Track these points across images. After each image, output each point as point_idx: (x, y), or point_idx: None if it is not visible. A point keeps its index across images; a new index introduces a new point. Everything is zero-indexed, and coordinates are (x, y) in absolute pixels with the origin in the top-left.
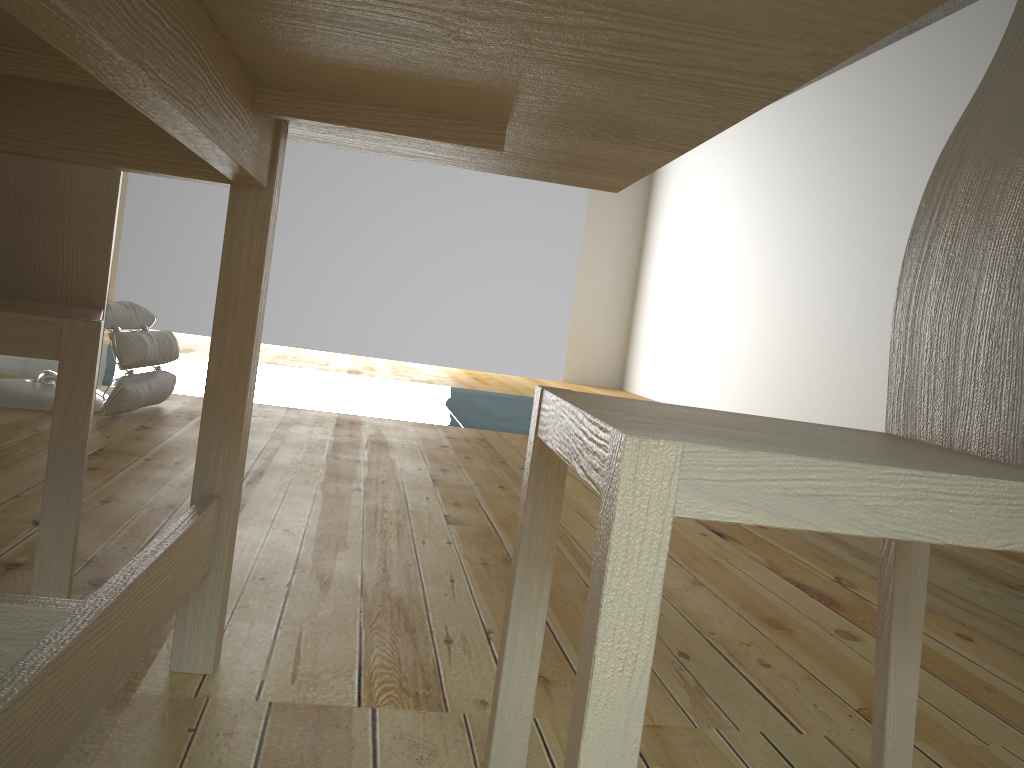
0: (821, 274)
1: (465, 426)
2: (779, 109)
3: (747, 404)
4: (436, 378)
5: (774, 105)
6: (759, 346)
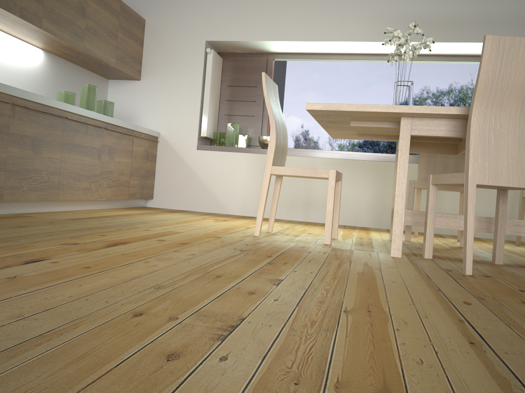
0: None
1: None
2: None
3: None
4: None
5: None
6: None
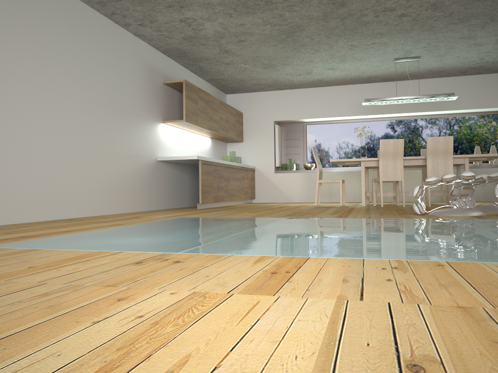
0: (4, 100)
1: (282, 218)
2: None
3: None
4: (30, 287)
5: None
6: None
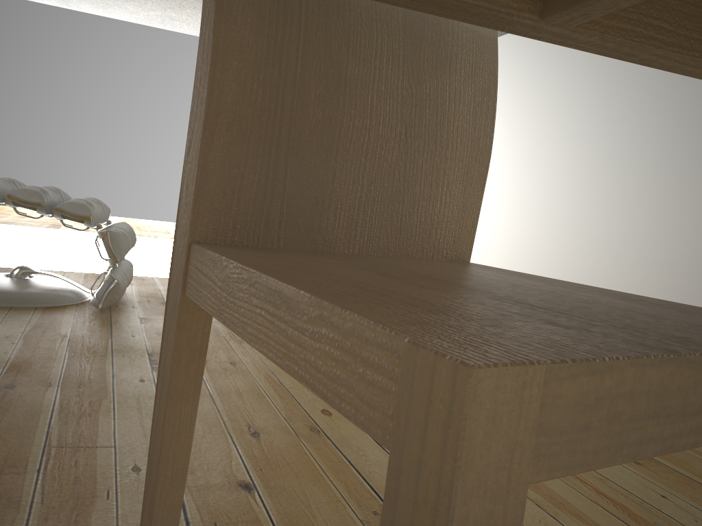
0: (555, 161)
1: None
2: (508, 40)
3: (490, 254)
4: None
5: (503, 37)
6: (499, 212)
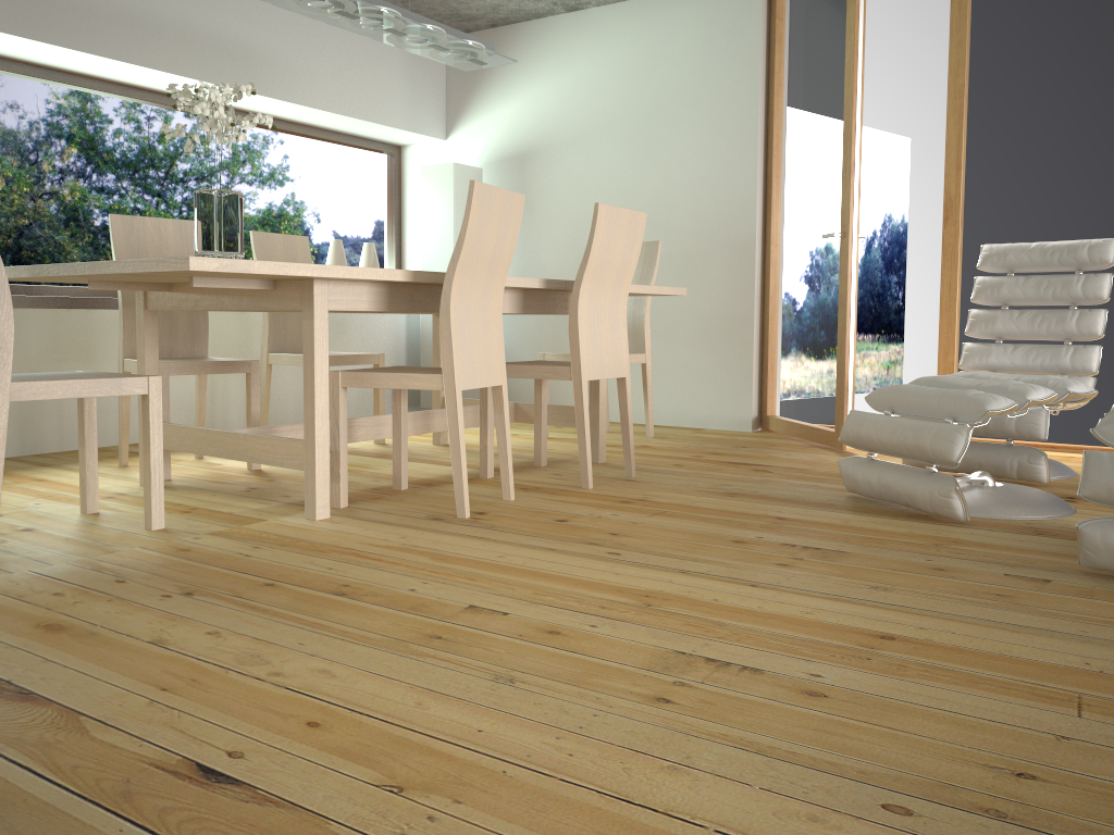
0: None
1: None
2: None
3: None
4: None
5: None
6: None
